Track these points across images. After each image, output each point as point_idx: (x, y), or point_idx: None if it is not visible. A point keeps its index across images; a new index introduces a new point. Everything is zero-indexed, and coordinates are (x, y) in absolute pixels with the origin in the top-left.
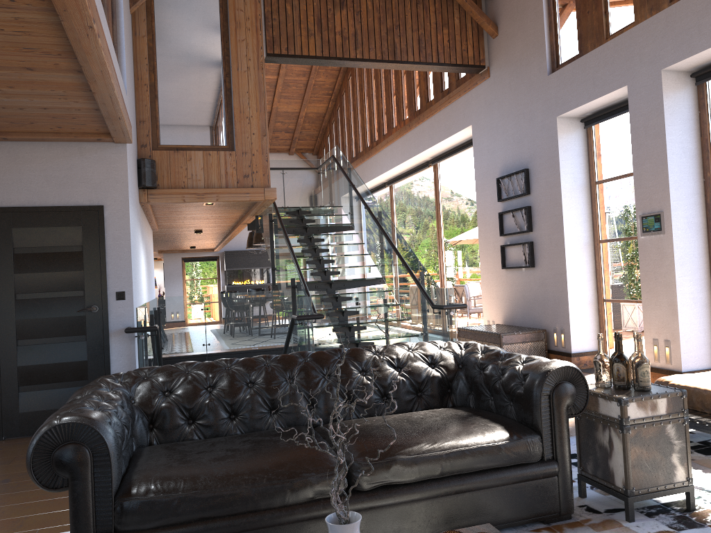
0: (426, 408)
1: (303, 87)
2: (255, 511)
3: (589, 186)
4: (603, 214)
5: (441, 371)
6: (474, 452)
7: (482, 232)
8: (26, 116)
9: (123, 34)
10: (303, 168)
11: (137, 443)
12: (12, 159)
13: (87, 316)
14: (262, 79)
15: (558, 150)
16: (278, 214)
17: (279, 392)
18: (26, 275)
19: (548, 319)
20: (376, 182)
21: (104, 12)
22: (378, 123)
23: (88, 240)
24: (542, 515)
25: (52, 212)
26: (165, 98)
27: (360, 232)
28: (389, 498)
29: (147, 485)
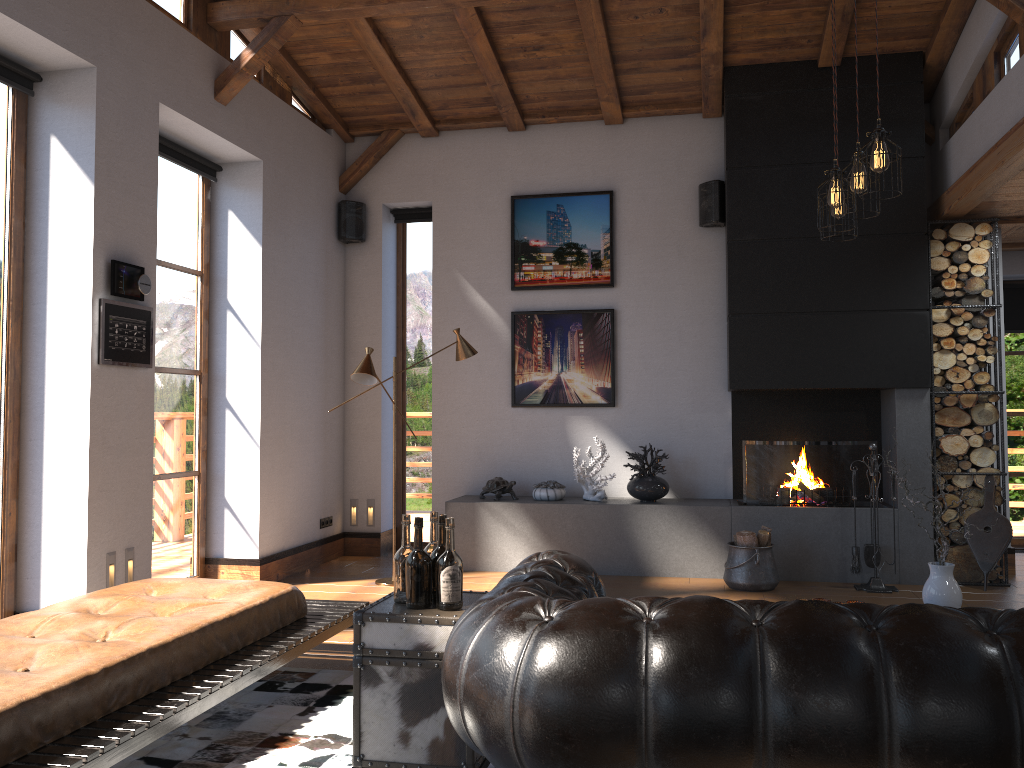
0: None
1: None
2: None
3: None
4: None
5: None
6: None
7: None
8: None
9: None
10: None
11: None
12: None
13: None
14: None
15: None
16: None
17: None
18: None
19: None
20: None
21: None
22: None
23: None
24: None
25: None
26: None
27: None
28: None
29: None
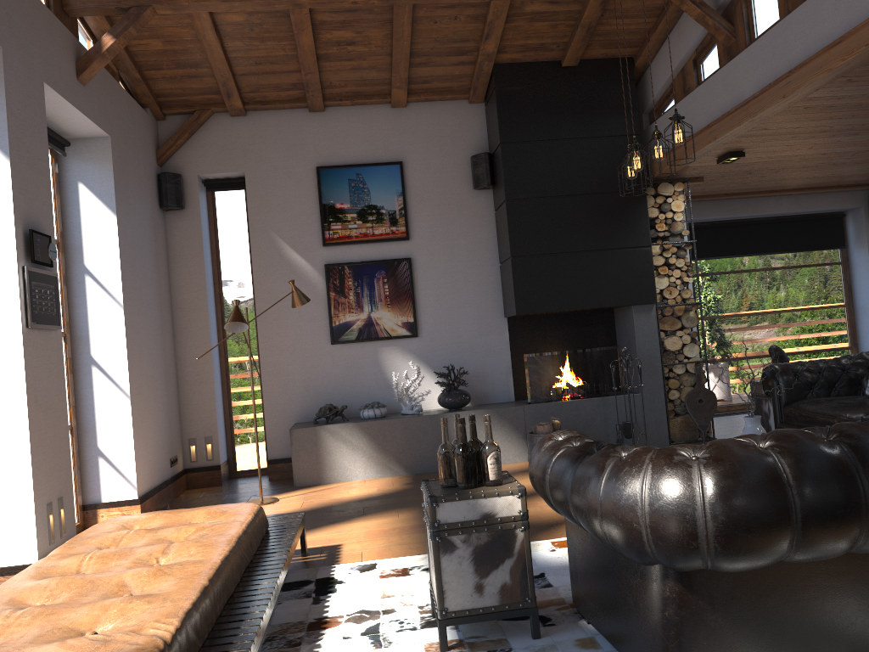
0: None
1: None
2: None
3: None
4: None
5: None
6: None
7: None
8: None
9: None
10: None
11: None
12: None
13: None
14: None
15: None
16: None
17: None
18: None
19: None
20: None
21: None
22: None
23: None
24: None
25: None
26: None
27: None
28: None
29: None
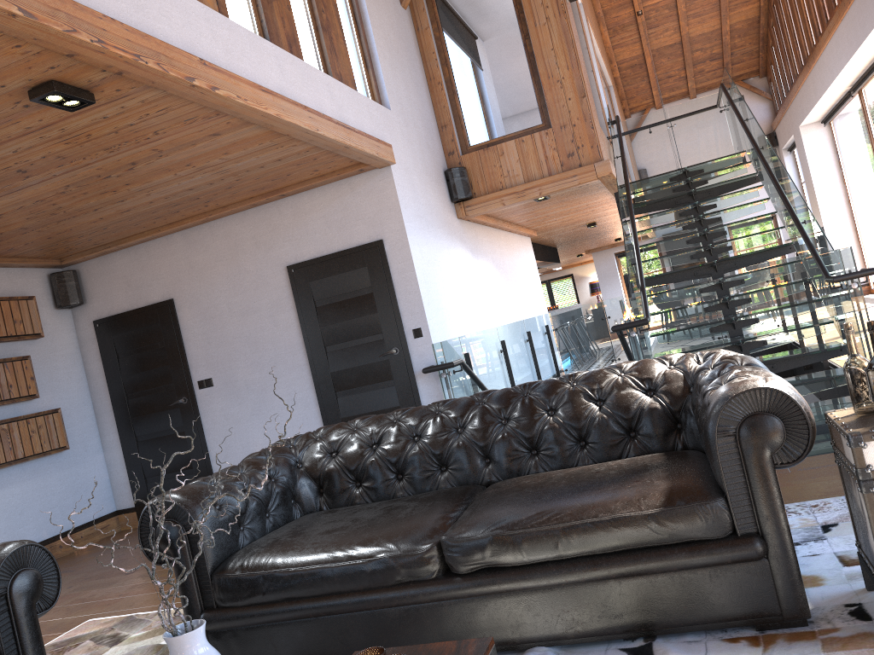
0: (642, 453)
1: None
2: (340, 593)
3: None
4: None
5: (662, 400)
6: (606, 526)
7: None
8: (276, 171)
9: (373, 43)
10: (696, 111)
11: (304, 510)
12: (295, 214)
13: (390, 359)
14: (567, 25)
15: None
16: (627, 190)
17: (444, 445)
18: (329, 326)
19: None
20: (836, 94)
21: (320, 34)
22: (817, 7)
23: (375, 280)
24: (748, 618)
25: (338, 257)
26: (464, 91)
27: (764, 183)
28: (492, 585)
29: (239, 561)
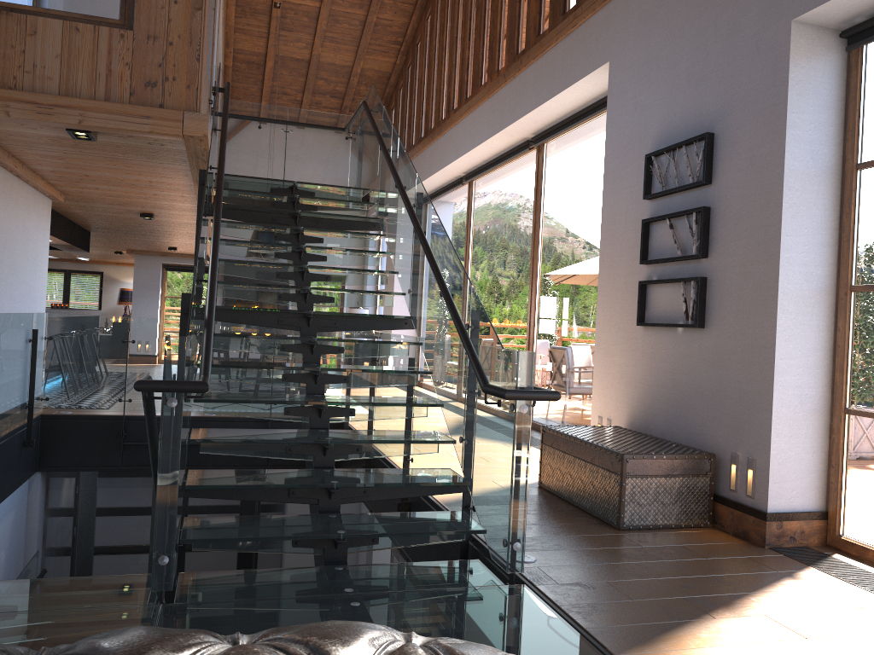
0: None
1: (358, 27)
2: None
3: (841, 173)
4: (867, 233)
5: None
6: None
7: (606, 257)
8: None
9: None
10: (321, 126)
11: None
12: None
13: None
14: None
15: (787, 90)
16: (221, 173)
17: None
18: None
19: (722, 434)
20: (449, 176)
21: None
22: (460, 80)
23: None
24: None
25: None
26: None
27: (388, 233)
28: None
29: None
